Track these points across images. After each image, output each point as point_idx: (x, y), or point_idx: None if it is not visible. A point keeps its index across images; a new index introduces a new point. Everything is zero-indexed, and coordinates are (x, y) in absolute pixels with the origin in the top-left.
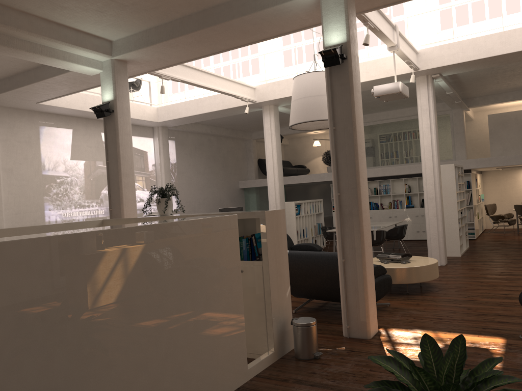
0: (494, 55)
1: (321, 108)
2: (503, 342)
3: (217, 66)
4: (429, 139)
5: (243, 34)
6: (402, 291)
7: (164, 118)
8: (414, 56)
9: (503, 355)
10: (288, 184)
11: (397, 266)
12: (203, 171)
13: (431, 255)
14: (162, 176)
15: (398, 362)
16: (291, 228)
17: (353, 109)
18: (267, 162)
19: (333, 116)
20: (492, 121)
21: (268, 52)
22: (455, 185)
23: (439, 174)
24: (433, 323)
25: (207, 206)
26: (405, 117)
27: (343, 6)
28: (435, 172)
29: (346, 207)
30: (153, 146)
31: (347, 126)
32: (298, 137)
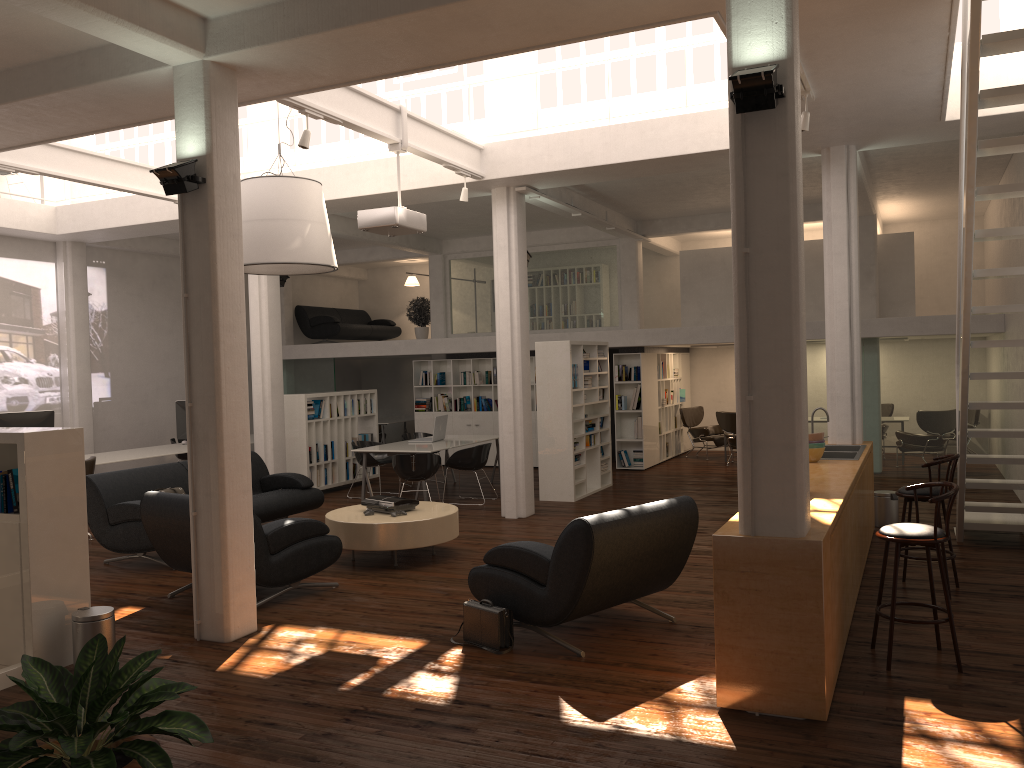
0: (594, 164)
1: (273, 242)
2: (417, 647)
3: (163, 139)
4: (507, 298)
5: (91, 114)
6: (392, 562)
7: (69, 228)
8: (472, 154)
9: (387, 667)
10: (337, 356)
11: (377, 520)
12: (169, 327)
13: (505, 499)
14: (70, 336)
15: (67, 674)
16: (298, 442)
17: (213, 266)
18: (251, 322)
19: (185, 276)
20: (686, 264)
21: (262, 118)
22: (571, 377)
23: (524, 360)
24: (362, 616)
25: (175, 393)
26: (544, 247)
27: (202, 95)
28: (515, 356)
29: (201, 428)
30: (54, 278)
31: (204, 294)
32: (384, 267)
